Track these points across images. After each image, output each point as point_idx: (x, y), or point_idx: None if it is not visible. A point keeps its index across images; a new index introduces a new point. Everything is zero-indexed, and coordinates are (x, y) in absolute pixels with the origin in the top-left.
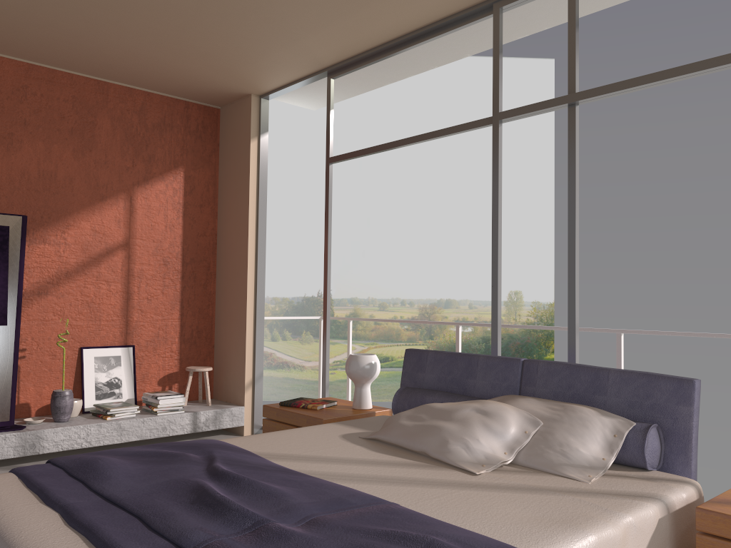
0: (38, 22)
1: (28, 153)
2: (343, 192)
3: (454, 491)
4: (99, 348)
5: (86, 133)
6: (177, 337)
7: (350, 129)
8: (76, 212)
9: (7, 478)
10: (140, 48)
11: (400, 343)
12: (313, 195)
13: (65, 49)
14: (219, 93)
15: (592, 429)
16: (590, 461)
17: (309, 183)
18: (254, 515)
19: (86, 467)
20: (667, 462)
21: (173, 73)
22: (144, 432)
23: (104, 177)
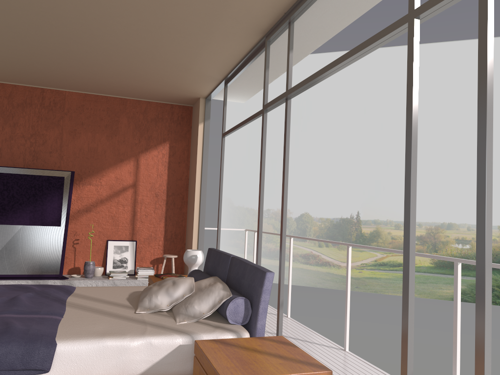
0: (71, 75)
1: (83, 138)
2: (369, 145)
3: (102, 317)
4: (117, 241)
5: (113, 126)
6: (162, 237)
7: (374, 101)
8: (107, 168)
9: None
10: (124, 81)
11: None
12: (347, 148)
13: (94, 85)
14: (183, 98)
15: (210, 296)
16: (195, 313)
17: (345, 140)
18: None
19: None
20: (251, 321)
21: (151, 91)
22: None
23: (123, 149)
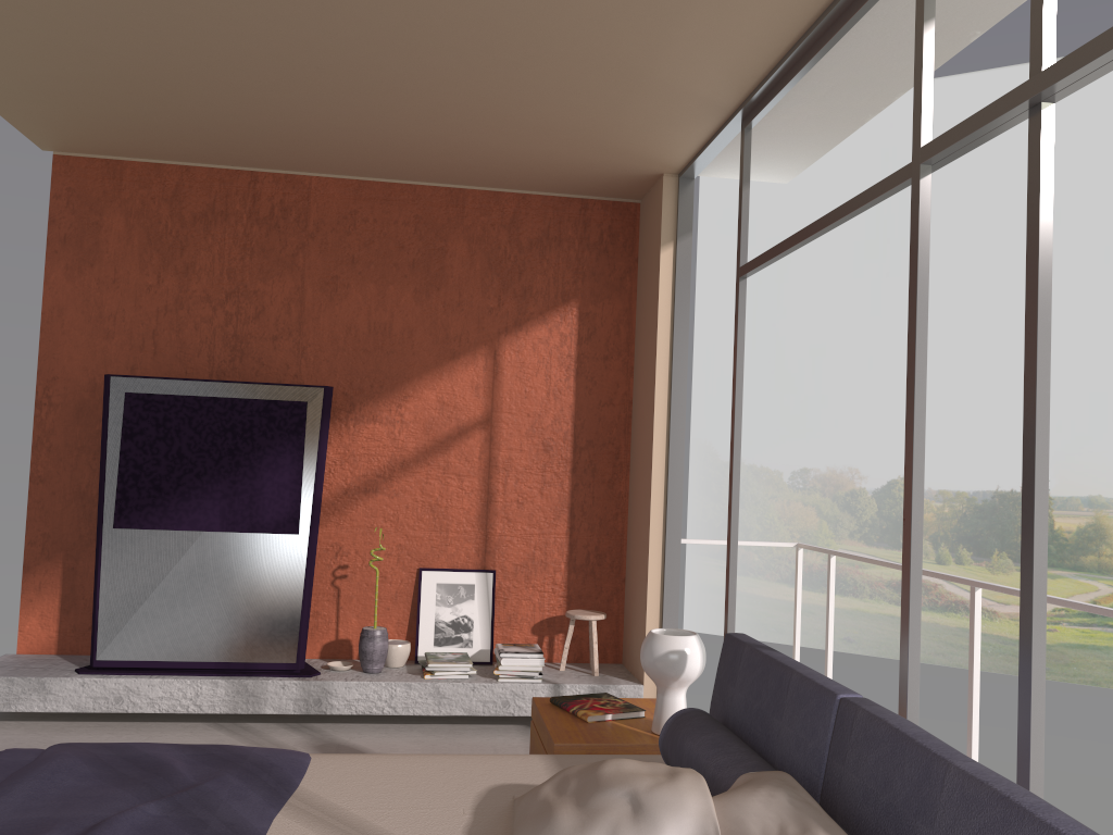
0: (318, 126)
1: (356, 300)
2: (1071, 305)
3: None
4: (444, 571)
5: (432, 265)
6: (563, 561)
7: (1085, 191)
8: (416, 378)
9: None
10: (457, 136)
11: None
12: (1012, 314)
13: (379, 154)
14: (617, 179)
15: None
16: None
17: (1005, 295)
18: None
19: (28, 768)
20: None
21: (529, 161)
22: (474, 705)
23: (457, 325)
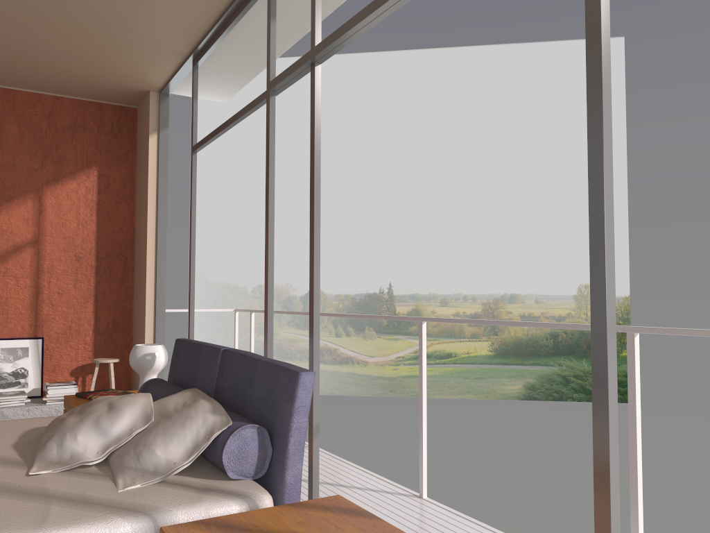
0: None
1: None
2: (402, 189)
3: None
4: (6, 340)
5: None
6: (91, 329)
7: (408, 126)
8: None
9: None
10: (7, 53)
11: (463, 339)
12: (373, 193)
13: None
14: (121, 92)
15: (187, 428)
16: (158, 465)
17: (369, 182)
18: None
19: None
20: (273, 470)
21: (60, 75)
22: None
23: (11, 179)
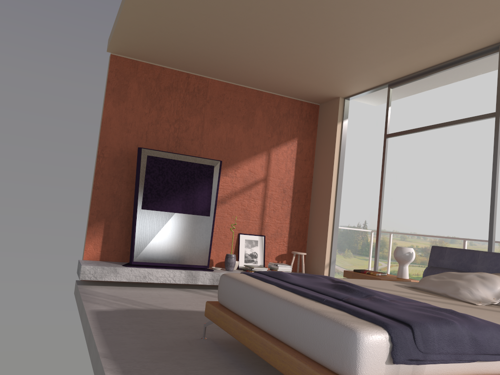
0: (238, 63)
1: (222, 128)
2: (379, 157)
3: (463, 307)
4: (247, 235)
5: (249, 118)
6: (287, 234)
7: None
8: (241, 161)
9: (242, 274)
10: (285, 74)
11: (415, 264)
12: (358, 158)
13: (246, 75)
14: (321, 96)
15: None
16: None
17: (356, 151)
18: (366, 293)
19: (276, 273)
20: None
21: (298, 86)
22: None
23: (257, 142)
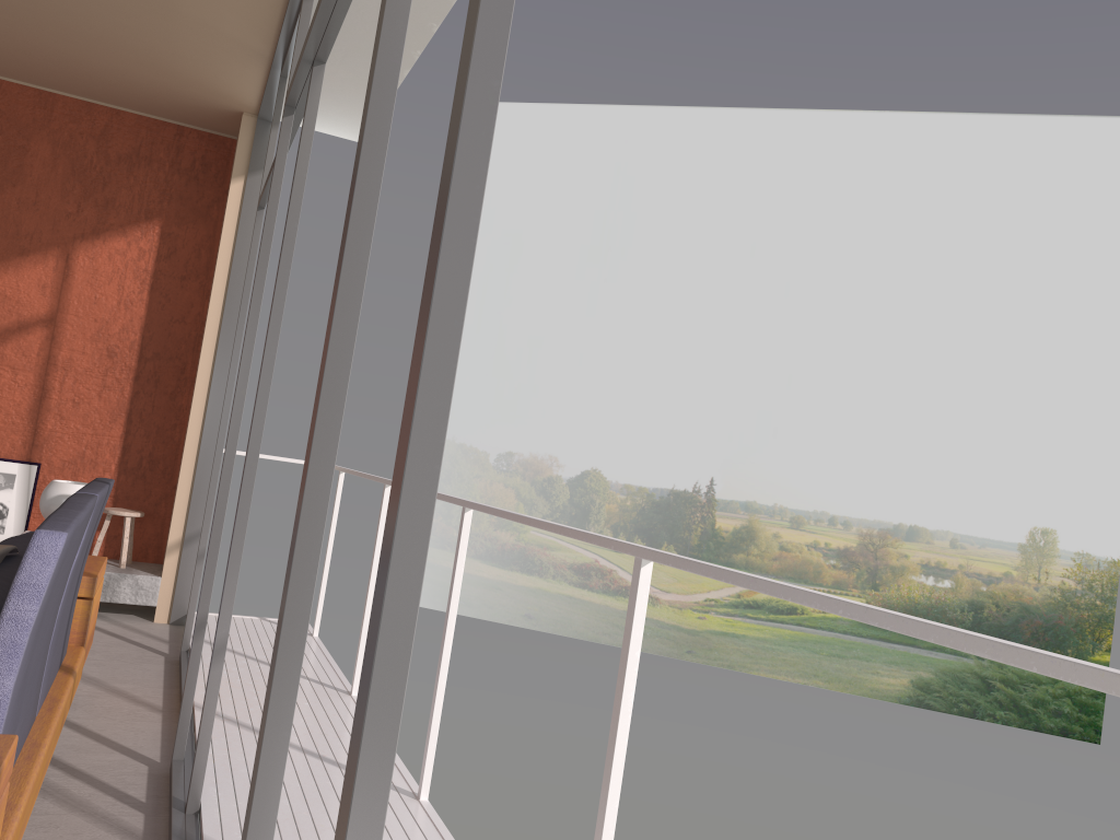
0: None
1: None
2: (753, 330)
3: None
4: None
5: (10, 161)
6: (114, 463)
7: (777, 231)
8: None
9: None
10: (22, 34)
11: (820, 588)
12: (705, 331)
13: None
14: (203, 111)
15: None
16: None
17: (701, 313)
18: None
19: None
20: None
21: (108, 76)
22: None
23: (30, 223)
